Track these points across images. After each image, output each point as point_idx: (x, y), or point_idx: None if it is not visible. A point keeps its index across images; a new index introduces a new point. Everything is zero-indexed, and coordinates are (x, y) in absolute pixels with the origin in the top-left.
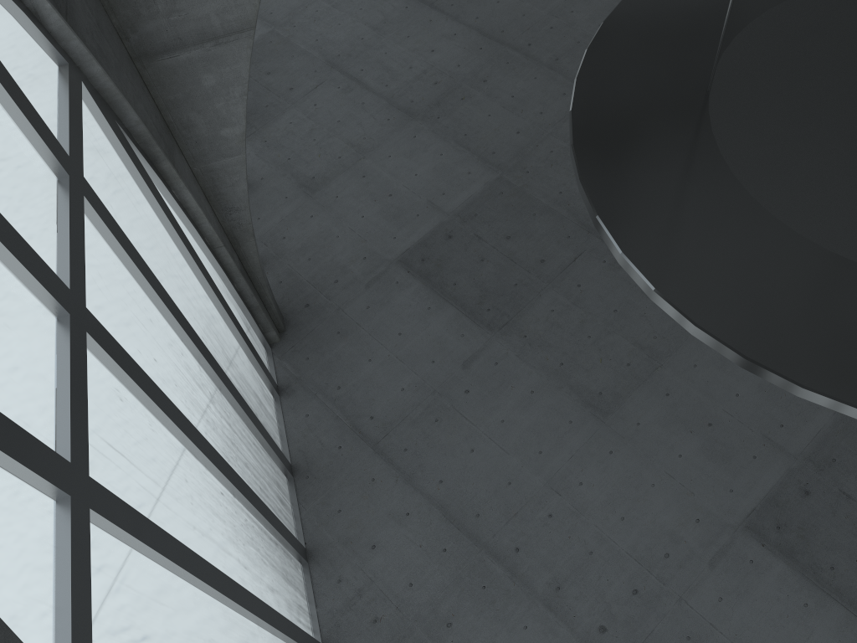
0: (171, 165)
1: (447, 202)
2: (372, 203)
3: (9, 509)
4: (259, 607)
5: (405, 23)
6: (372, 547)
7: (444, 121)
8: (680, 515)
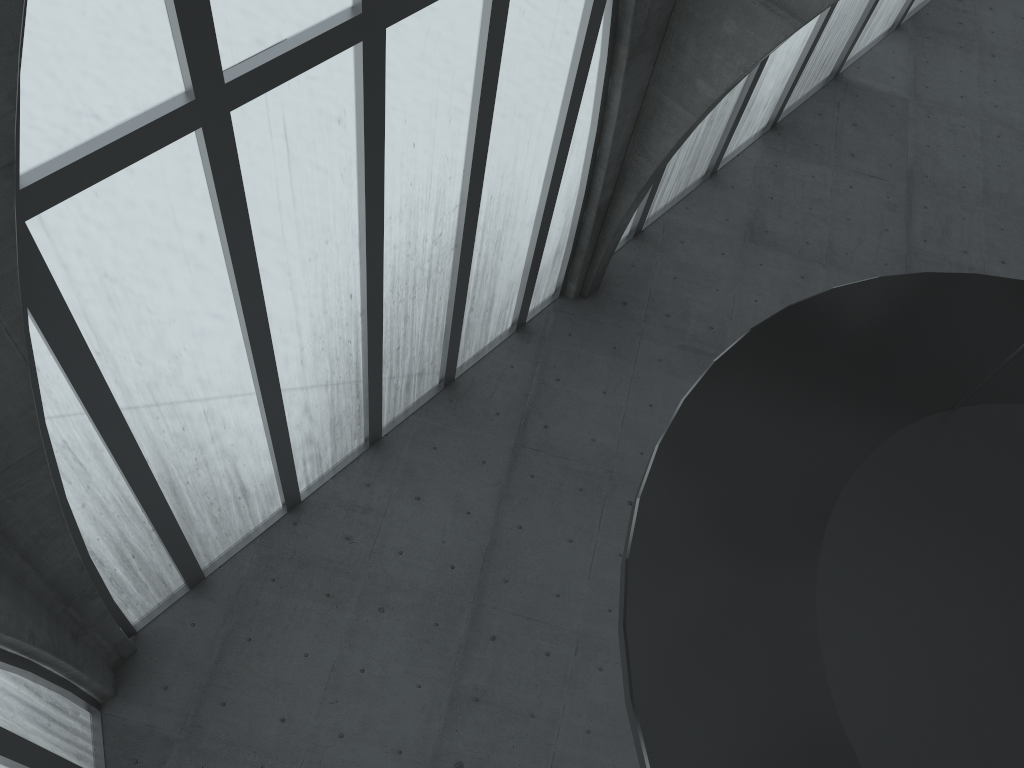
0: (626, 55)
1: None
2: (776, 301)
3: (139, 43)
4: (271, 392)
5: (1016, 217)
6: (416, 498)
7: None
8: None
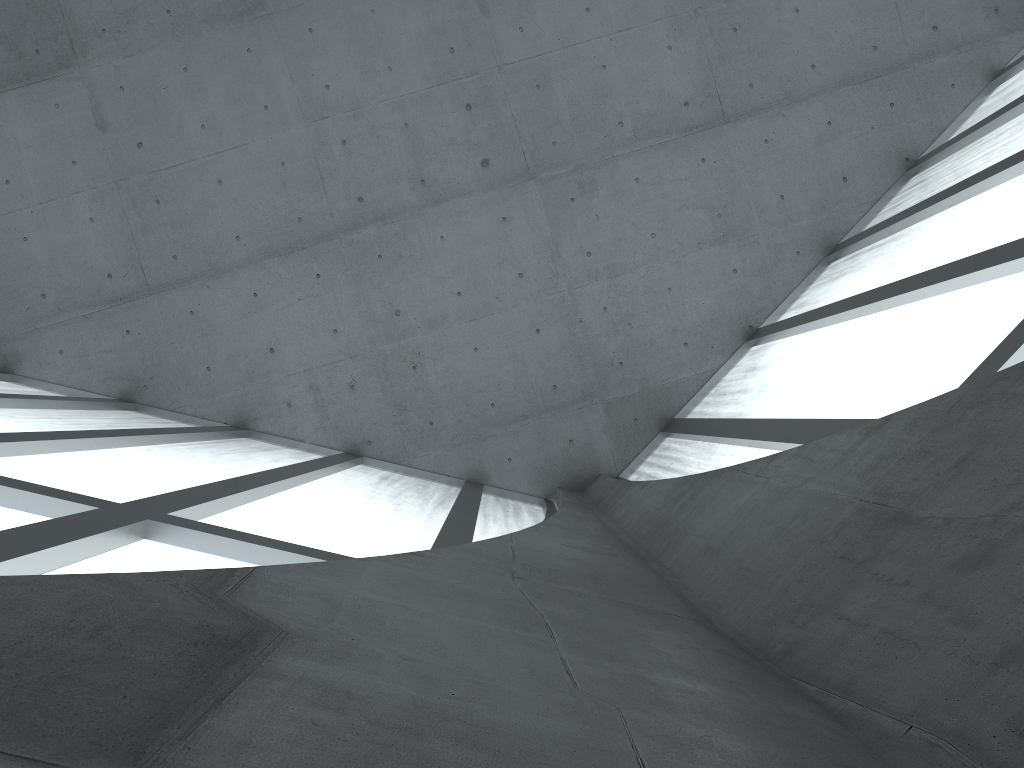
0: None
1: None
2: None
3: (152, 566)
4: (301, 468)
5: None
6: (272, 352)
7: None
8: (420, 6)
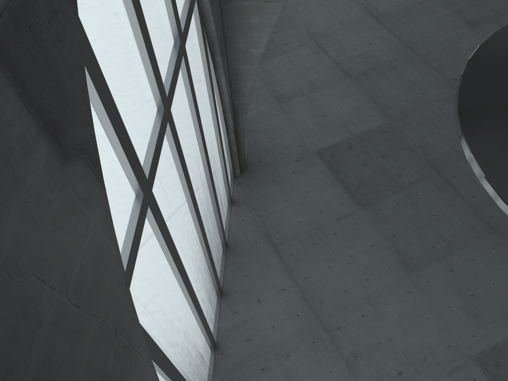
0: (220, 59)
1: (354, 128)
2: (311, 117)
3: (119, 187)
4: (196, 303)
5: (359, 24)
6: (258, 301)
7: (365, 84)
8: (439, 340)
